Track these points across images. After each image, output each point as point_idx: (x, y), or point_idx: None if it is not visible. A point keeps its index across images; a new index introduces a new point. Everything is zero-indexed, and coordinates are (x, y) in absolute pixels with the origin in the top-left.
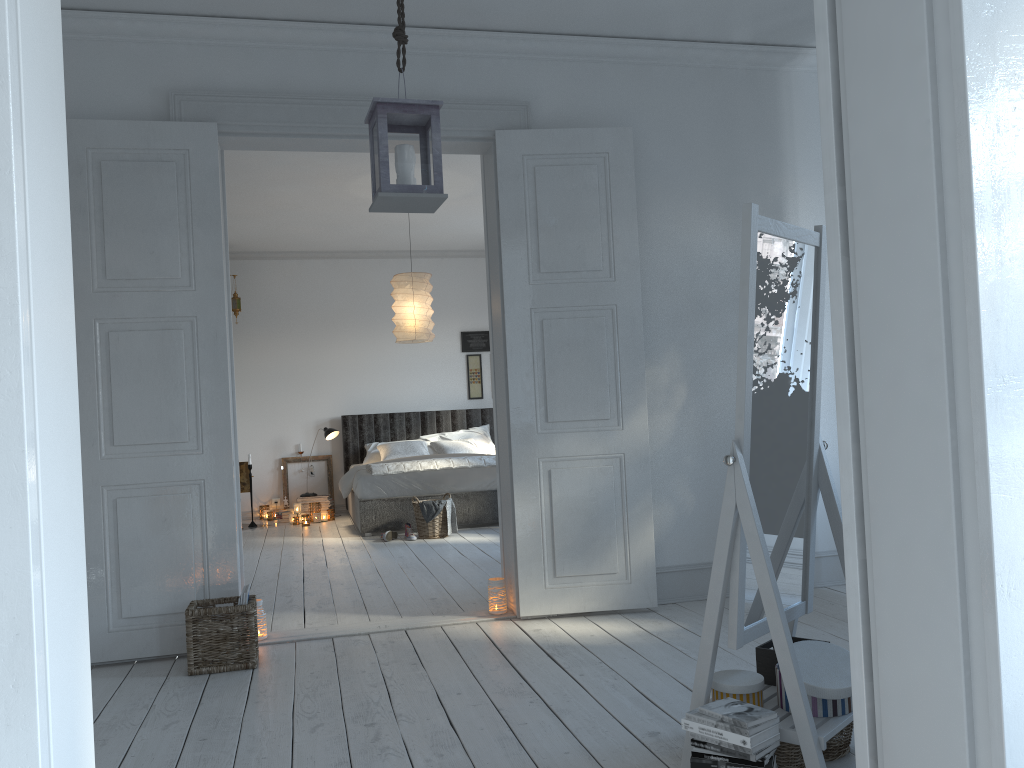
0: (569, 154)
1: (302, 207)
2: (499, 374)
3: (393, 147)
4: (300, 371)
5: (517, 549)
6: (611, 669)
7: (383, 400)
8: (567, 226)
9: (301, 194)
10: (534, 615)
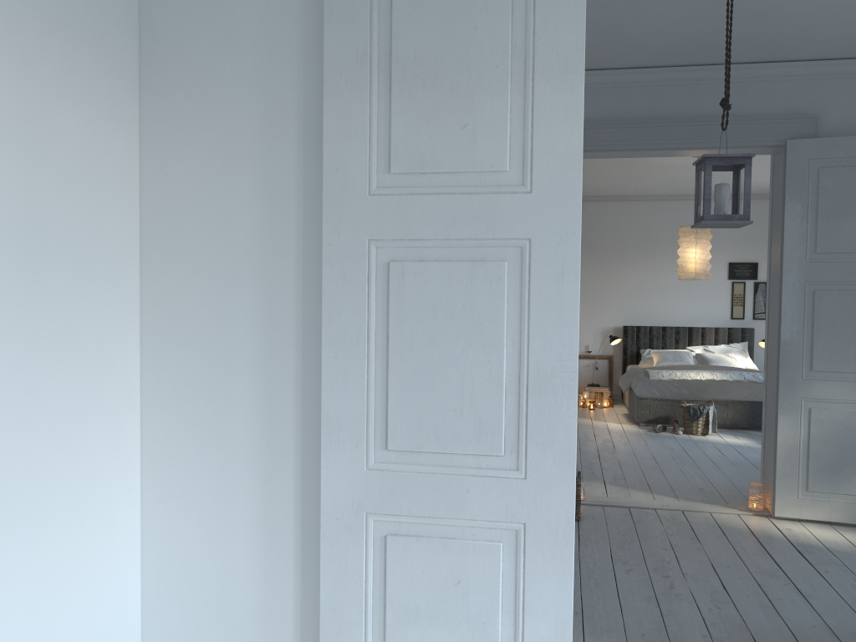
0: (851, 157)
1: (609, 169)
2: (772, 328)
3: (714, 188)
4: (593, 289)
5: (776, 465)
6: (851, 572)
7: (657, 315)
8: (843, 216)
9: (610, 162)
10: (786, 517)
